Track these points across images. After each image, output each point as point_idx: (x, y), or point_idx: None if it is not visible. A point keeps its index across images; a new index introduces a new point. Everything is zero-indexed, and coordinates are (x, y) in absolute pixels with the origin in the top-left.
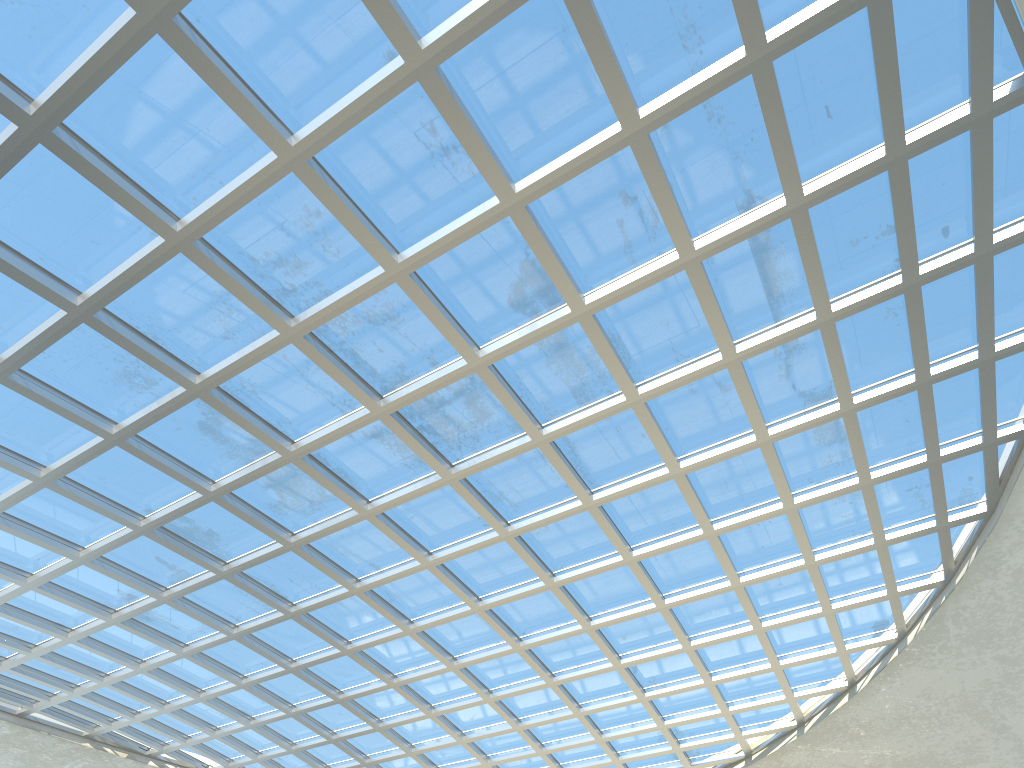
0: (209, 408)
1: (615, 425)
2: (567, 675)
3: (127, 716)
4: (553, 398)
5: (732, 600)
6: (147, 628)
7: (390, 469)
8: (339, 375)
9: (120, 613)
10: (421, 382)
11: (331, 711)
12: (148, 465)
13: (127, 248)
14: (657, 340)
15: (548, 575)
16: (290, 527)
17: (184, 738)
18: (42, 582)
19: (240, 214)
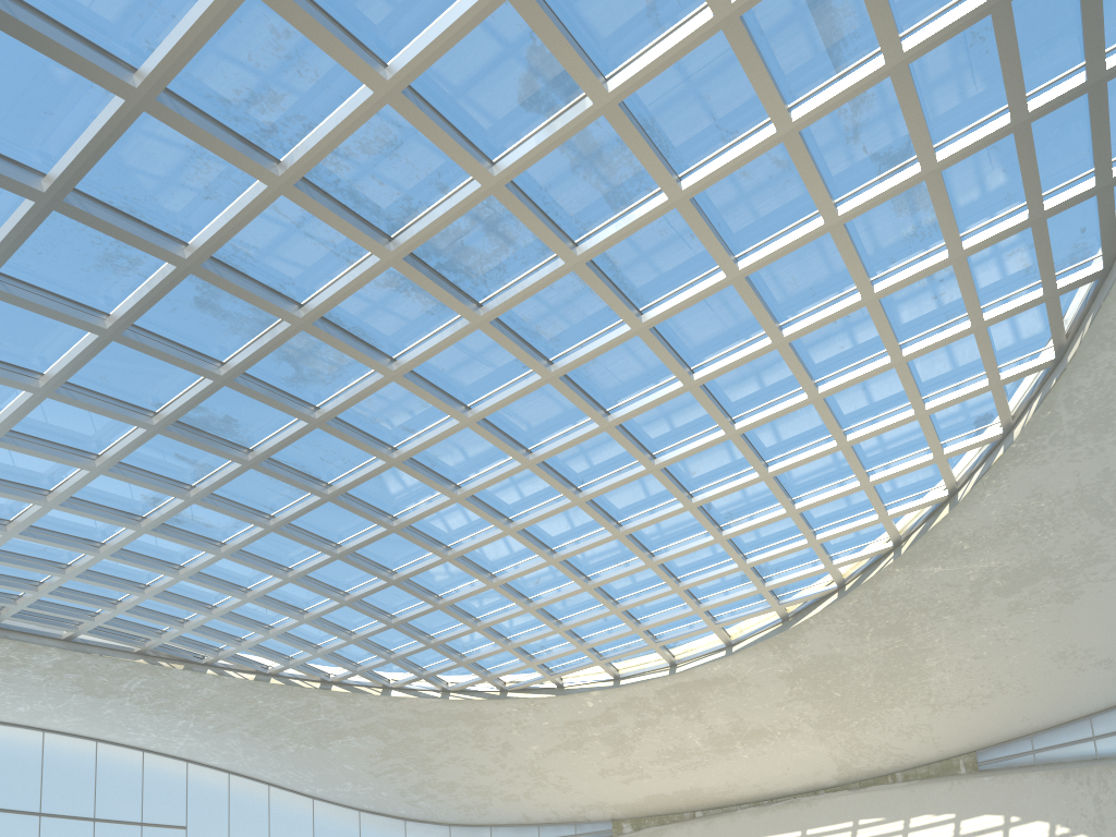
0: (203, 281)
1: (659, 229)
2: (635, 523)
3: (176, 626)
4: (584, 208)
5: (811, 414)
6: (179, 531)
7: (411, 319)
8: (340, 223)
9: (149, 520)
10: (432, 215)
11: (386, 594)
12: (149, 355)
13: (83, 113)
14: (698, 119)
15: (601, 415)
16: (312, 401)
17: (238, 641)
18: (63, 499)
19: (200, 50)
